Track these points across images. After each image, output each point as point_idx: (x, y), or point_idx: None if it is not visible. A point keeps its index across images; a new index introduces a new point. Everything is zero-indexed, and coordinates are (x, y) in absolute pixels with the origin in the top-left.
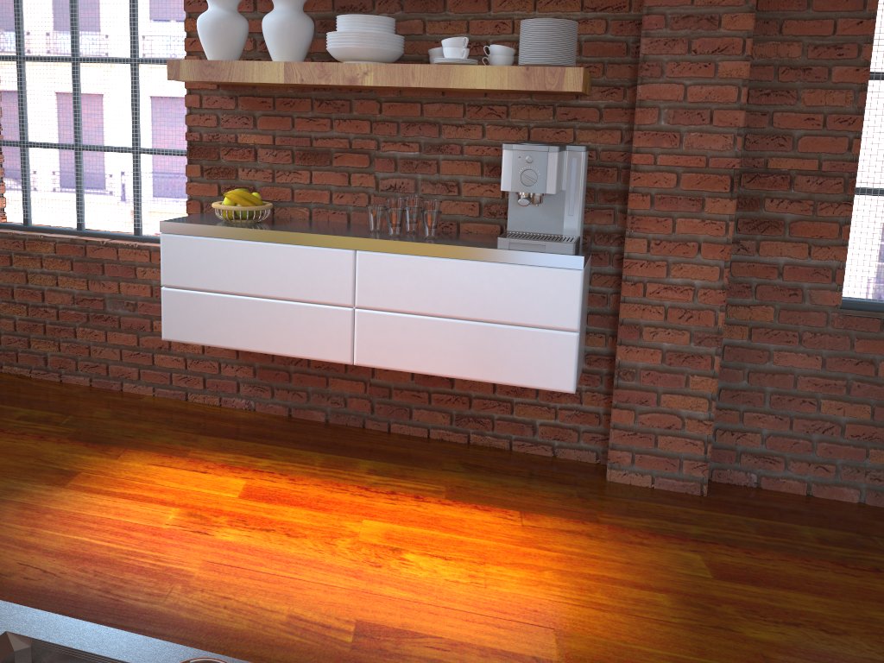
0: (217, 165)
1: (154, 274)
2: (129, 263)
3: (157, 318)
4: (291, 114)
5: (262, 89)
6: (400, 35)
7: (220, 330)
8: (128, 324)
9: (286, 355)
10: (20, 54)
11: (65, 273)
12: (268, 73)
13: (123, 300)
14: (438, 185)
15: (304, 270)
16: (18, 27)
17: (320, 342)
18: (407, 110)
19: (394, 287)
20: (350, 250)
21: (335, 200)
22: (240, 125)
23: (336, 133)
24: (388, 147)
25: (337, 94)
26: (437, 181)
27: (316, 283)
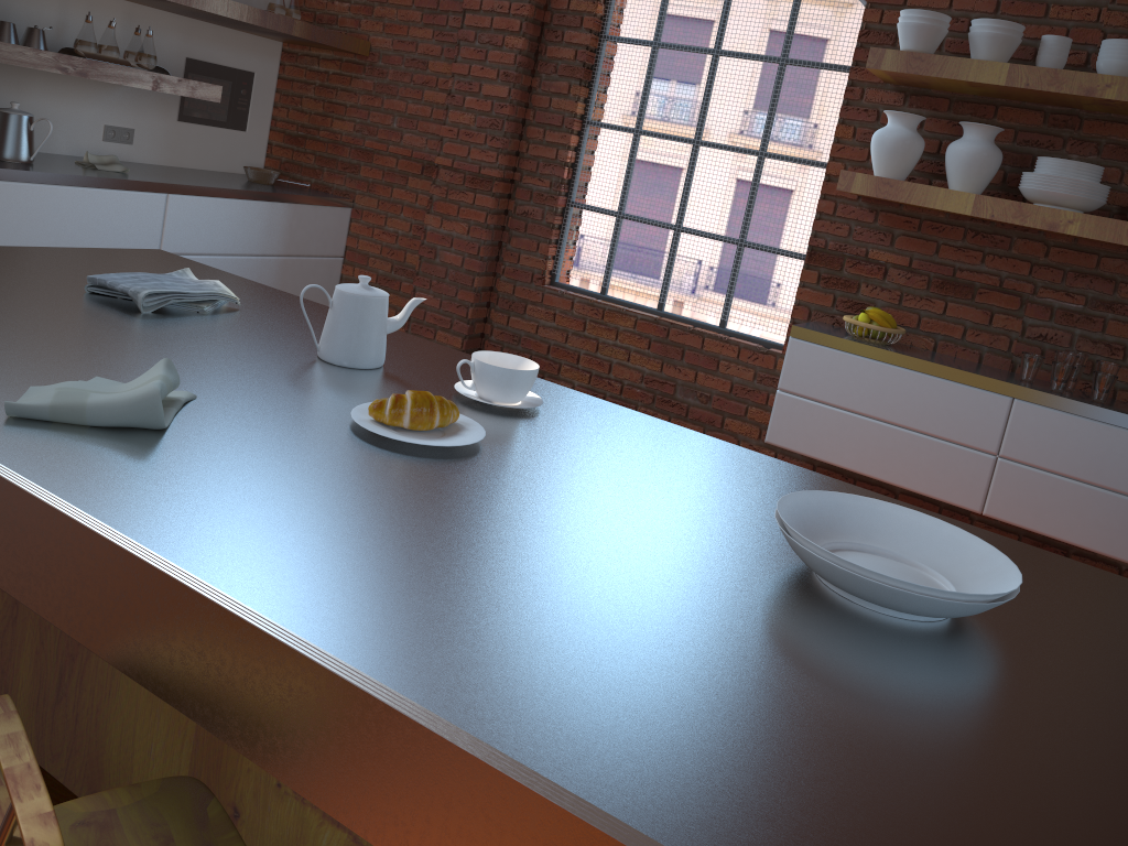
0: (837, 275)
1: (738, 371)
2: (711, 354)
3: (729, 416)
4: (936, 239)
5: (909, 208)
6: (1109, 187)
7: (833, 446)
8: (696, 415)
9: (903, 487)
10: (639, 128)
11: (639, 350)
12: (954, 203)
13: (695, 390)
14: (1099, 344)
15: (946, 406)
16: (644, 101)
17: (947, 483)
18: (1079, 260)
19: (1050, 445)
20: (1007, 397)
21: (968, 337)
22: (874, 240)
23: (985, 268)
24: (1047, 294)
25: (997, 228)
26: (1098, 340)
27: (957, 422)
